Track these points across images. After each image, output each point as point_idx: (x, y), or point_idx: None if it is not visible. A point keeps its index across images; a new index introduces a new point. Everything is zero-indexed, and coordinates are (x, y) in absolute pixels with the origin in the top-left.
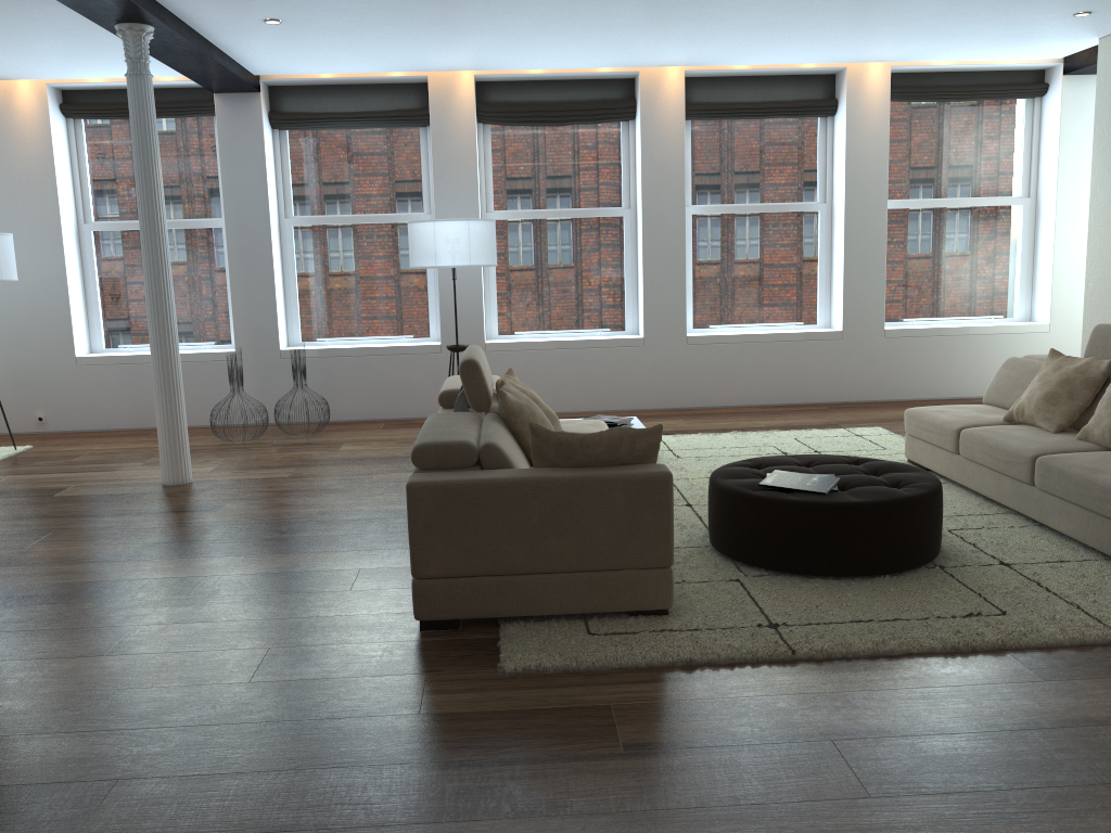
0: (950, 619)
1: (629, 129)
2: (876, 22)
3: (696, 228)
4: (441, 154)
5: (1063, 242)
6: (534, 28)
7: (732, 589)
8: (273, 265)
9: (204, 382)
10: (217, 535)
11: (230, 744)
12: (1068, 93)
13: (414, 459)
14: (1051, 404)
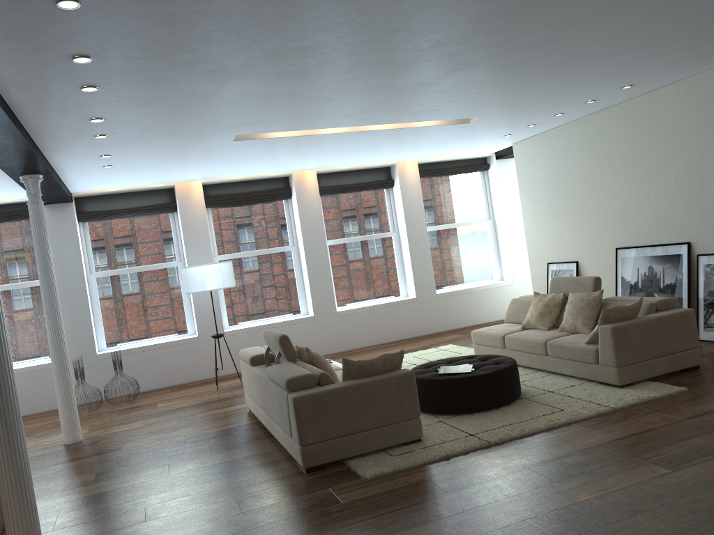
0: (543, 416)
1: (289, 203)
2: (417, 144)
3: (331, 252)
4: (187, 227)
5: (511, 239)
6: (250, 159)
7: (441, 425)
8: (89, 302)
9: (47, 382)
10: (137, 460)
11: (263, 534)
12: (499, 168)
13: (288, 386)
14: (542, 317)
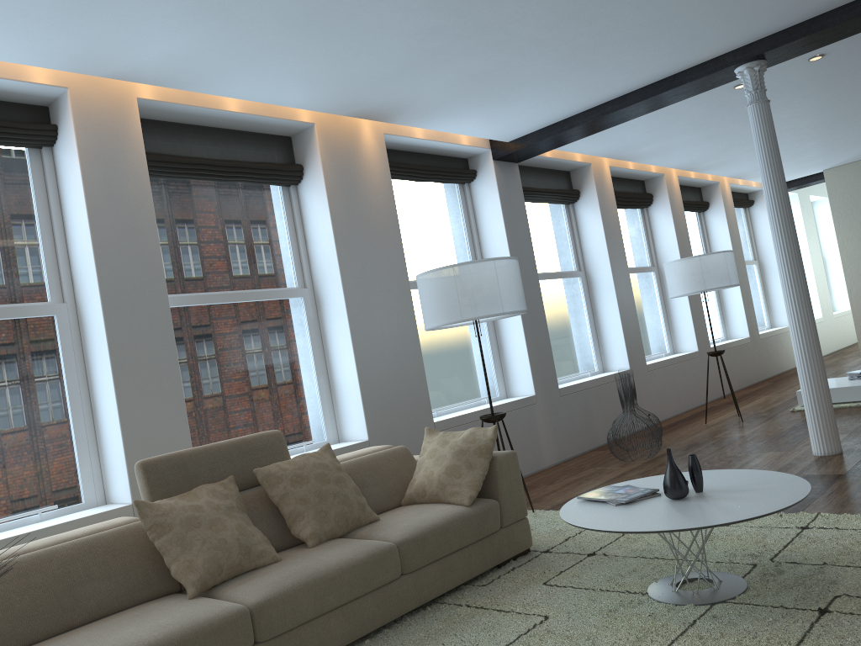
0: None
1: (645, 213)
2: (832, 144)
3: None
4: (606, 221)
5: None
6: None
7: None
8: (544, 311)
9: (521, 429)
10: None
11: None
12: None
13: None
14: None
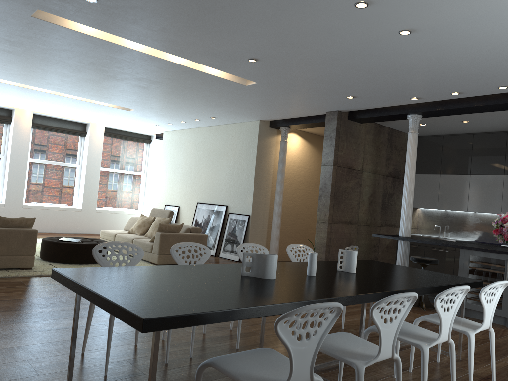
0: None
1: (8, 127)
2: (101, 114)
3: (30, 166)
4: None
5: (153, 188)
6: None
7: (49, 265)
8: None
9: None
10: None
11: None
12: (156, 144)
13: None
14: (139, 227)
